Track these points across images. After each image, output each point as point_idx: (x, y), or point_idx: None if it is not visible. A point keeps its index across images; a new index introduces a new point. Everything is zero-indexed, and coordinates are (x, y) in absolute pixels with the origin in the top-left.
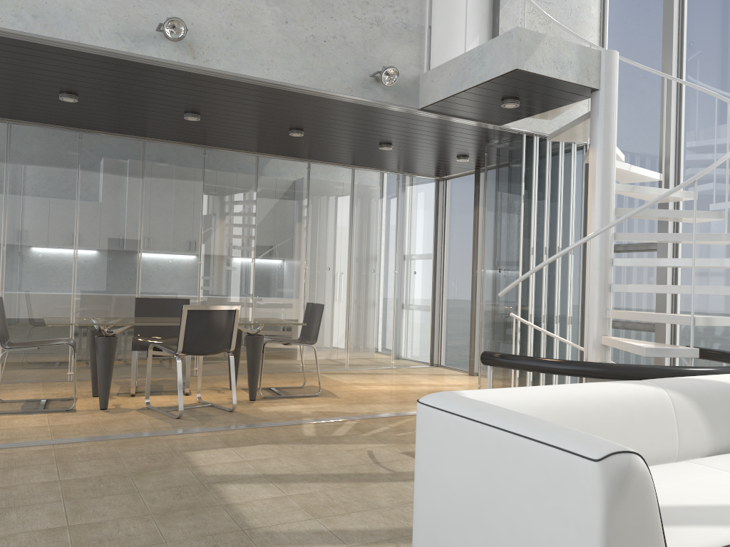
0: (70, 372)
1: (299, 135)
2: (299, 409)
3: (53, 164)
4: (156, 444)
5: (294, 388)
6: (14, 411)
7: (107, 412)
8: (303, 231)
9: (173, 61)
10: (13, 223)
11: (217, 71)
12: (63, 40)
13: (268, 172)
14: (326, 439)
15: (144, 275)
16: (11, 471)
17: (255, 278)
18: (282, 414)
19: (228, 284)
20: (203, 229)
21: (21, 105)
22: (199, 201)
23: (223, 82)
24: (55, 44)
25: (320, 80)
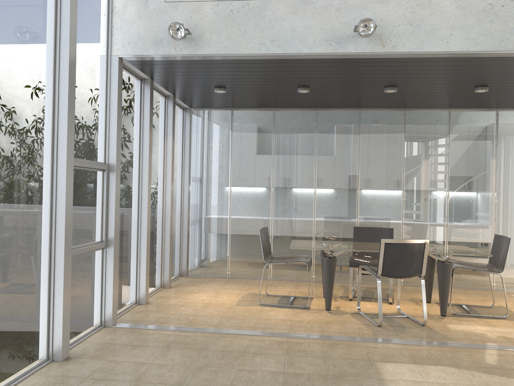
0: (312, 276)
1: (483, 91)
2: (485, 331)
3: (300, 135)
4: (356, 350)
5: (483, 307)
6: (272, 304)
7: (329, 312)
8: (492, 170)
9: (367, 52)
10: (277, 176)
11: (402, 53)
12: (290, 54)
13: (459, 123)
14: (507, 371)
15: (361, 209)
16: (257, 356)
17: (449, 210)
18: (467, 335)
19: (426, 215)
20: (405, 173)
21: (278, 99)
22: (401, 151)
23: (409, 60)
24: (285, 57)
25: (498, 42)
